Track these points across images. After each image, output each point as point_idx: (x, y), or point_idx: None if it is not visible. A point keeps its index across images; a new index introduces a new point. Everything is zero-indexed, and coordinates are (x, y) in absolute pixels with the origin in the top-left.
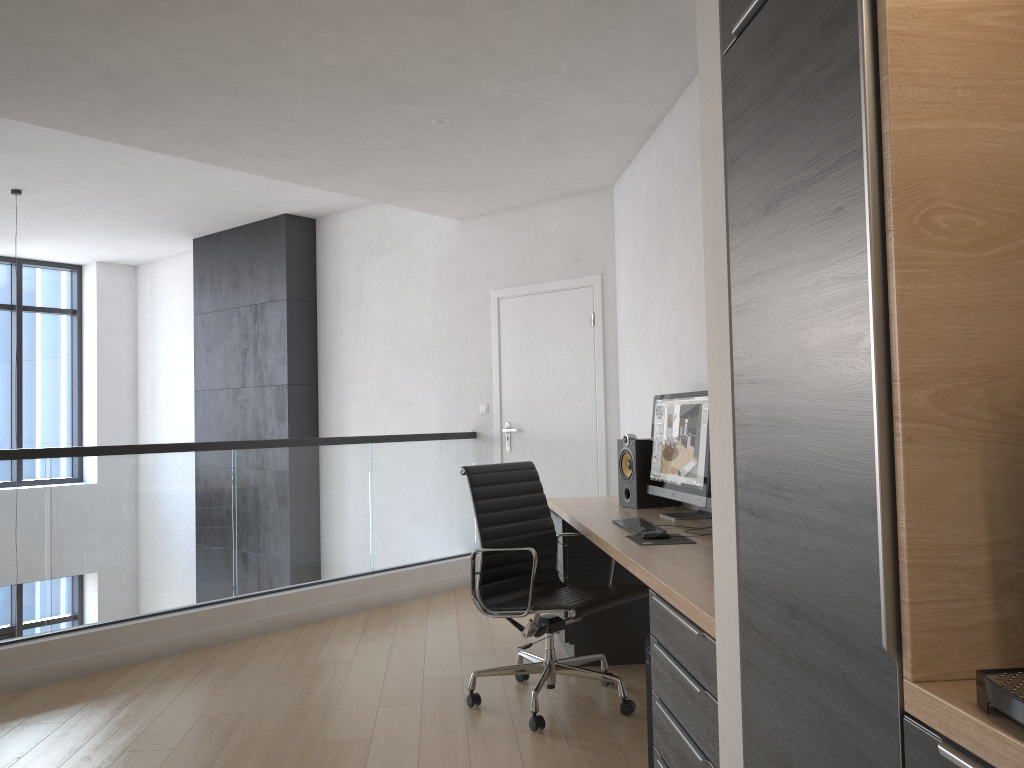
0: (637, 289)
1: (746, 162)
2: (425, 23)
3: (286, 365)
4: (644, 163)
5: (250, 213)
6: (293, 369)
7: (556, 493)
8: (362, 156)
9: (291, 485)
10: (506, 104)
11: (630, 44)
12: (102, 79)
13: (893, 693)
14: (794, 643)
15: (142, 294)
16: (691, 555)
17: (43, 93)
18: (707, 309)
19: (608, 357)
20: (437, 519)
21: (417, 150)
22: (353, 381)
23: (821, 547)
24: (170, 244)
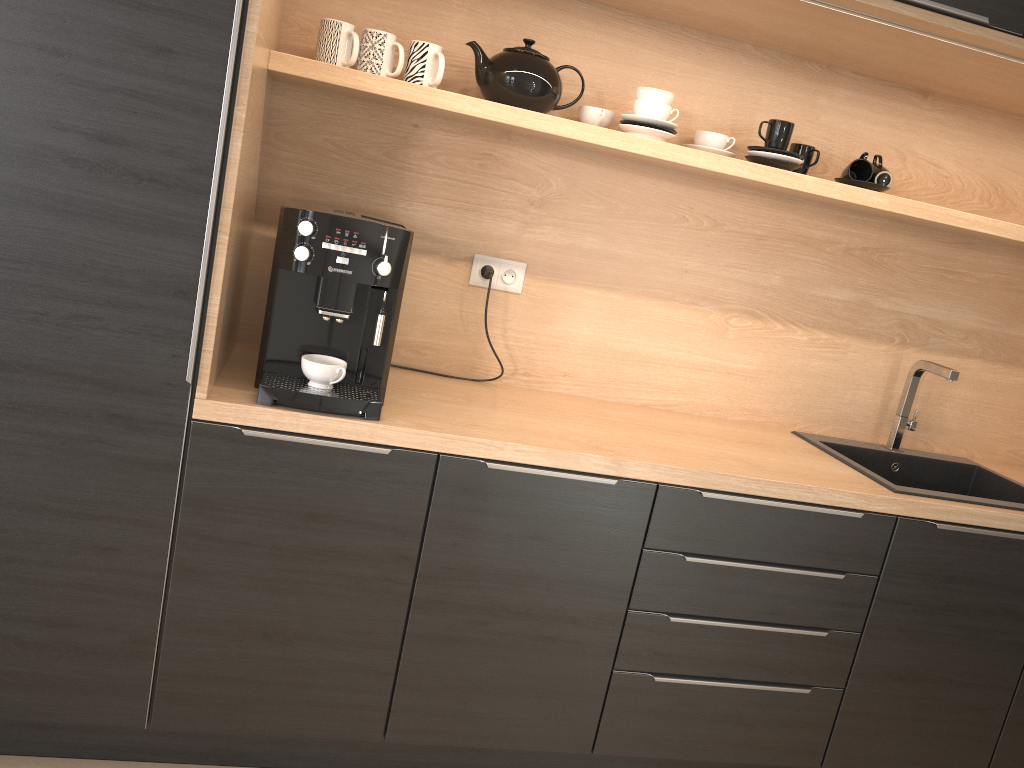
0: None
1: None
2: None
3: None
4: None
5: None
6: None
7: None
8: None
9: None
10: None
11: None
12: None
13: (181, 409)
14: (1, 393)
15: None
16: None
17: None
18: None
19: None
20: None
21: None
22: None
23: (79, 313)
24: None
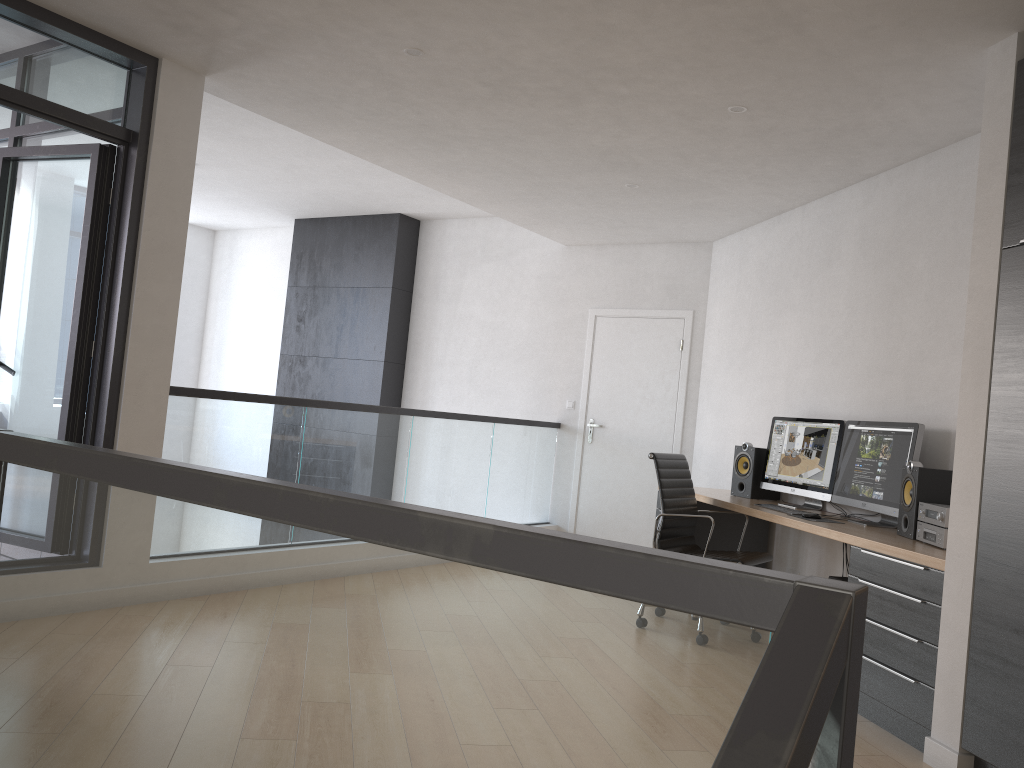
0: (737, 330)
1: (1019, 313)
2: (689, 135)
3: (384, 344)
4: (761, 235)
5: (369, 208)
6: (389, 348)
7: (630, 481)
8: (545, 196)
9: (443, 450)
10: (691, 184)
11: (814, 166)
12: (416, 126)
13: None
14: None
15: (219, 257)
16: (857, 529)
17: (358, 126)
18: (962, 383)
19: (691, 377)
20: (527, 491)
21: (591, 199)
22: (442, 366)
23: None
24: (269, 219)
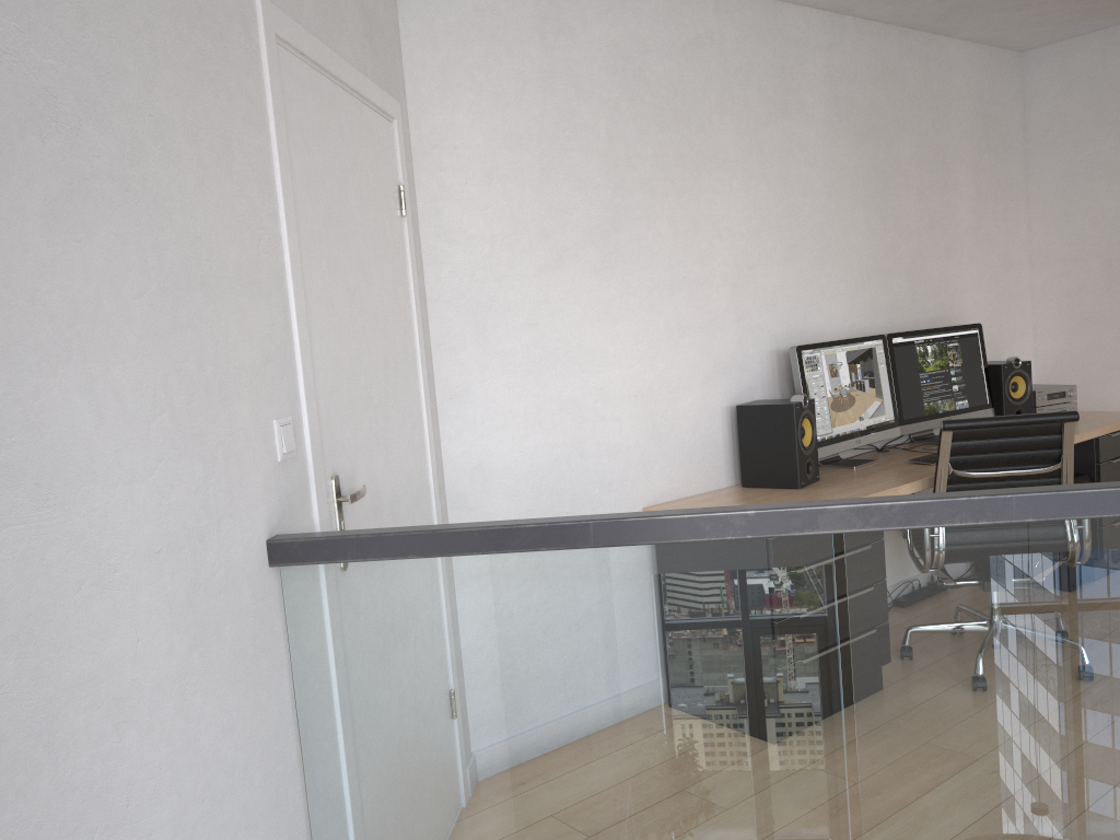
0: (568, 183)
1: None
2: None
3: None
4: None
5: None
6: None
7: None
8: None
9: None
10: None
11: None
12: None
13: None
14: None
15: None
16: None
17: None
18: None
19: (419, 293)
20: None
21: None
22: None
23: None
24: None
